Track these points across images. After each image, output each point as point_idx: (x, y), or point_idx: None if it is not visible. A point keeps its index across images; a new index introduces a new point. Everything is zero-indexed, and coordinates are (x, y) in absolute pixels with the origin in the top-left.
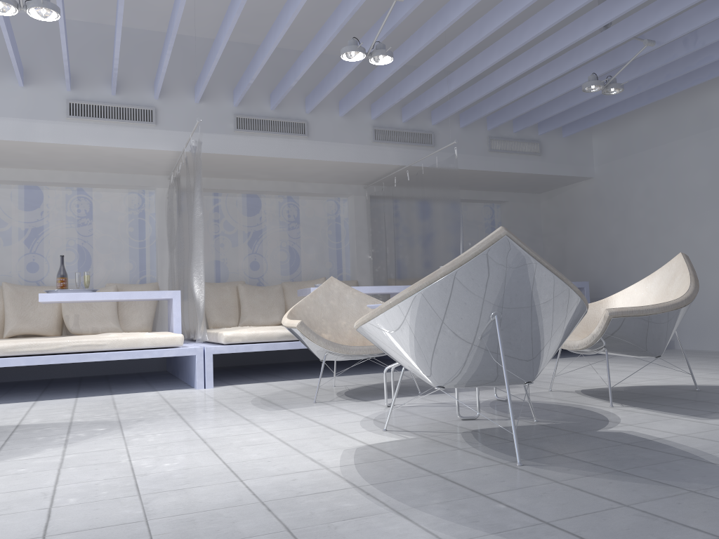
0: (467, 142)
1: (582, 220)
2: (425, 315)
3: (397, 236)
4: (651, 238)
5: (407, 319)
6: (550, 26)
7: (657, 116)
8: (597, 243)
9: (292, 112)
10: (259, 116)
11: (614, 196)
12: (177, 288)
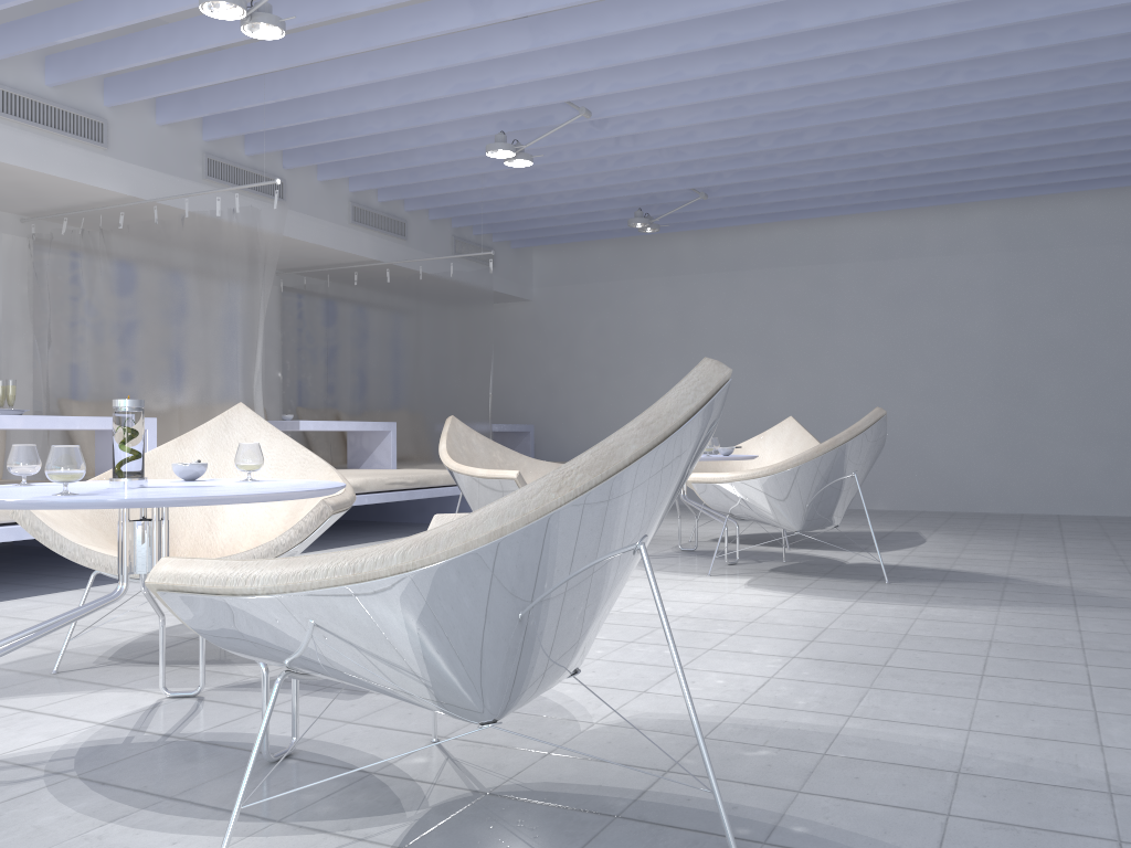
0: (435, 239)
1: (511, 348)
2: (819, 472)
3: (355, 353)
4: (602, 381)
5: (805, 475)
6: (655, 164)
7: (619, 248)
8: (531, 379)
9: (269, 164)
10: (232, 161)
11: (557, 327)
12: (98, 412)
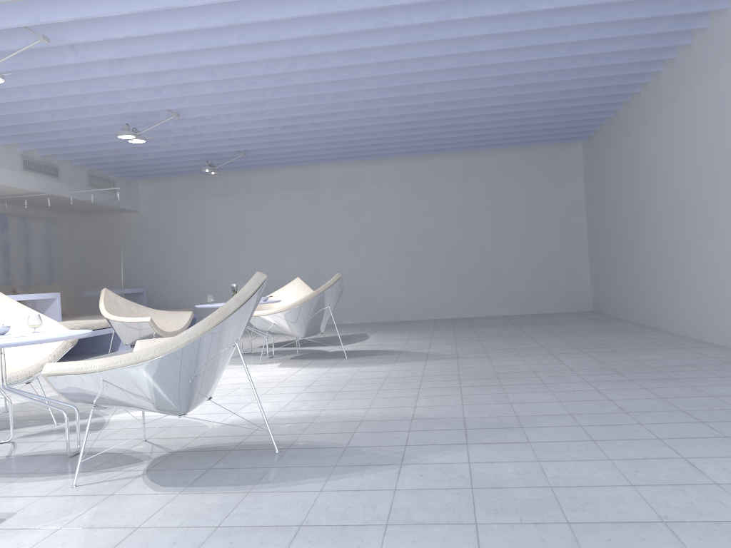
0: (77, 177)
1: (128, 241)
2: (311, 307)
3: (28, 250)
4: (187, 259)
5: (304, 309)
6: (216, 139)
7: (194, 179)
8: (142, 260)
9: None
10: None
11: (157, 228)
12: None
